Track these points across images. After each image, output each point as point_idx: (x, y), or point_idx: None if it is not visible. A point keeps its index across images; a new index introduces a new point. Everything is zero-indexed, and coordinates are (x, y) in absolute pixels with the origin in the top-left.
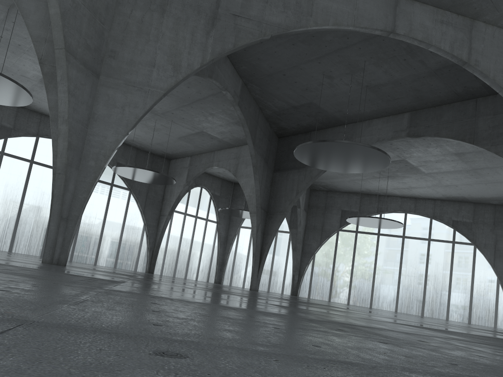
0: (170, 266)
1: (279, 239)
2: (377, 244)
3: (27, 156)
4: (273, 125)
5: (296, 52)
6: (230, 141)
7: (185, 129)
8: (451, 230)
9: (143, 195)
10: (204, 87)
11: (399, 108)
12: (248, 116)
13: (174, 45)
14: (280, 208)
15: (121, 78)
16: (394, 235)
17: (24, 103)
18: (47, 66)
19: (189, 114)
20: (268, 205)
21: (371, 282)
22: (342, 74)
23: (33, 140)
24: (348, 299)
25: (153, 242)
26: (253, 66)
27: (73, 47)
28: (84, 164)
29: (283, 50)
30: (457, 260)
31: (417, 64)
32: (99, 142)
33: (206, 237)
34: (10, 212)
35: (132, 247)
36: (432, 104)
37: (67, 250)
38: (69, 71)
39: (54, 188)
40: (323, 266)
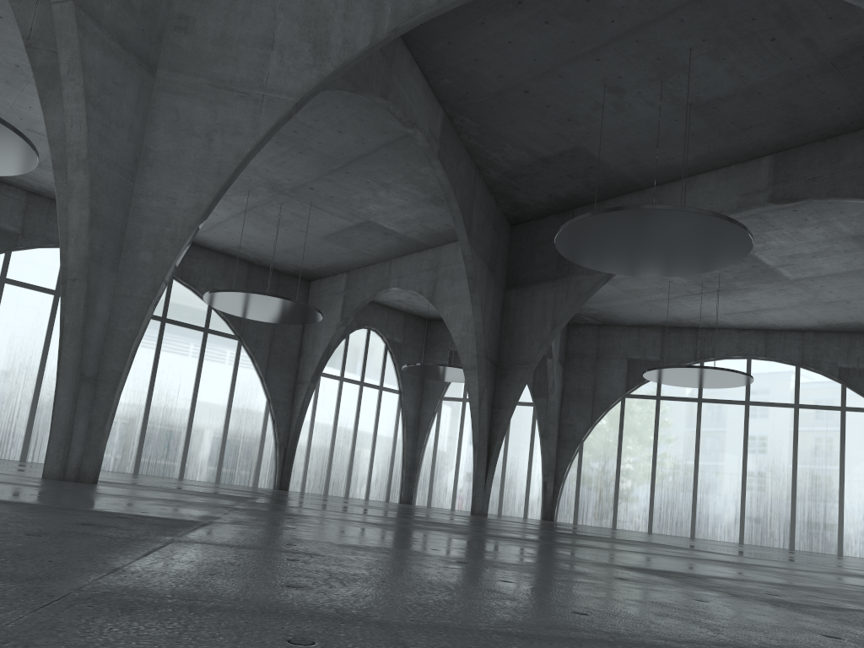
0: (318, 476)
1: (515, 417)
2: (698, 418)
3: (48, 284)
4: (502, 200)
5: (553, 40)
6: (420, 237)
7: (336, 220)
8: (838, 387)
9: (263, 348)
10: (369, 130)
11: (751, 148)
12: (456, 180)
13: (313, 2)
14: (522, 356)
15: (203, 74)
16: (730, 401)
17: (24, 167)
18: (43, 53)
19: (343, 187)
20: (498, 353)
21: (690, 490)
22: (642, 82)
23: (58, 253)
24: (648, 523)
25: (286, 433)
26: (466, 77)
27: (94, 0)
28: (129, 258)
29: (526, 38)
30: (852, 442)
31: (797, 47)
32: (161, 210)
33: (380, 420)
34: (20, 387)
35: (248, 444)
36: (819, 134)
37: (97, 447)
38: (87, 52)
39: (65, 313)
40: (599, 464)
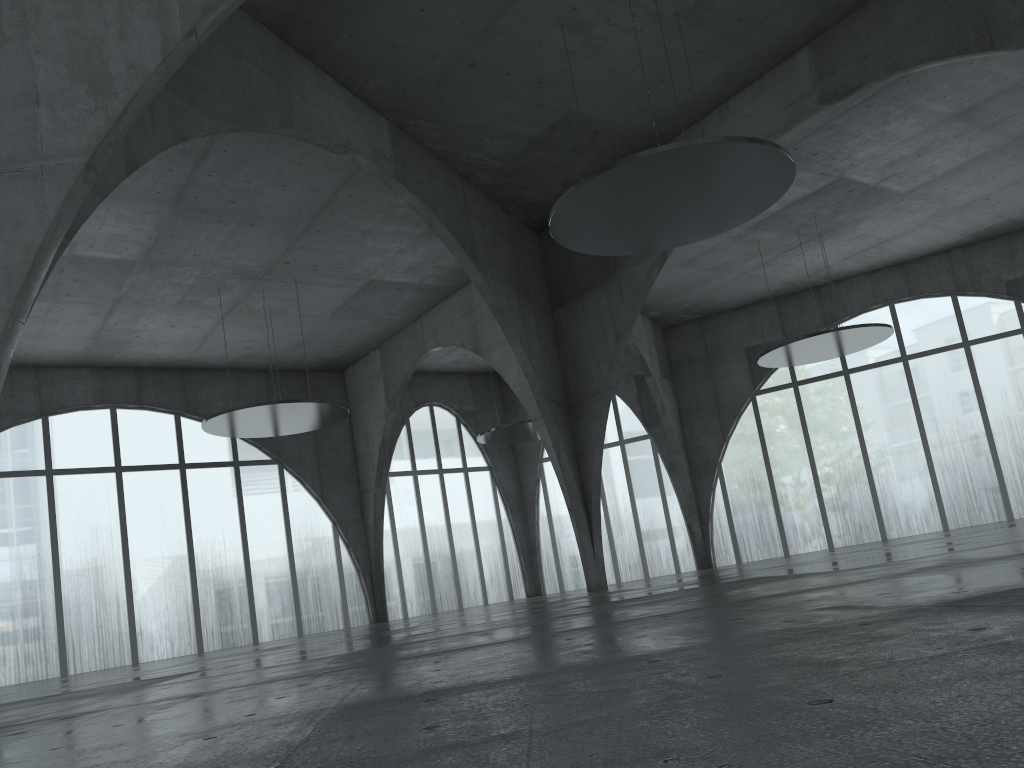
0: (419, 594)
1: (633, 458)
2: (850, 394)
3: (36, 465)
4: (512, 206)
5: None
6: (440, 280)
7: (334, 290)
8: (1010, 306)
9: (310, 464)
10: (315, 172)
11: (778, 46)
12: (435, 200)
13: (77, 30)
14: (593, 385)
15: None
16: (883, 363)
17: None
18: None
19: (322, 250)
20: (565, 390)
21: (865, 483)
22: (606, 6)
23: (37, 426)
24: (826, 537)
25: (366, 555)
26: (393, 71)
27: None
28: None
29: None
30: None
31: None
32: None
33: (476, 508)
34: (37, 592)
35: (325, 580)
36: None
37: None
38: None
39: None
40: (747, 484)
